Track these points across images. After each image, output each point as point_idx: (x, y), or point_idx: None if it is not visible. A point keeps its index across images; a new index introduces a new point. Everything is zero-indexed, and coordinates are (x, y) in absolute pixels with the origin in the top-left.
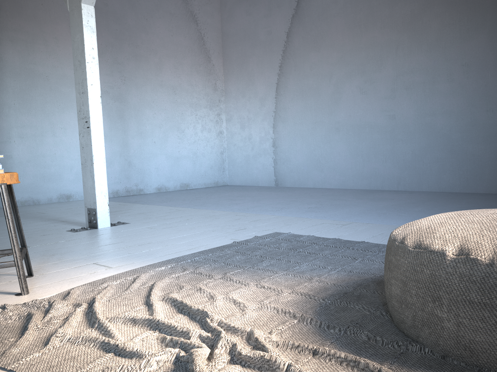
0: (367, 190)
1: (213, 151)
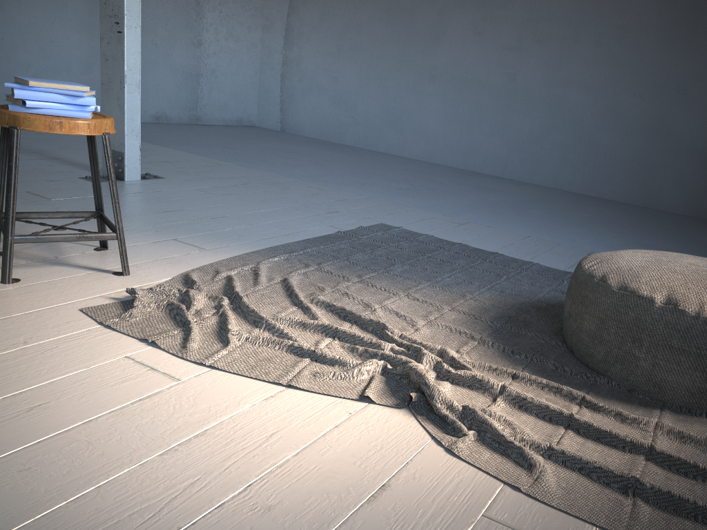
0: (461, 170)
1: (240, 72)
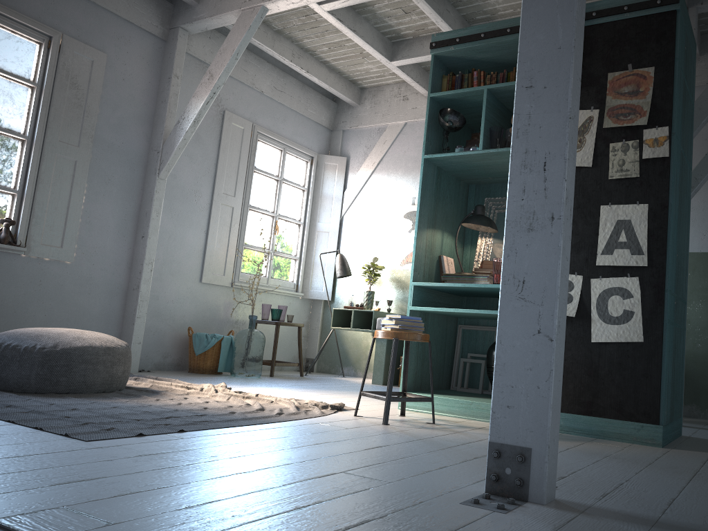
0: None
1: None
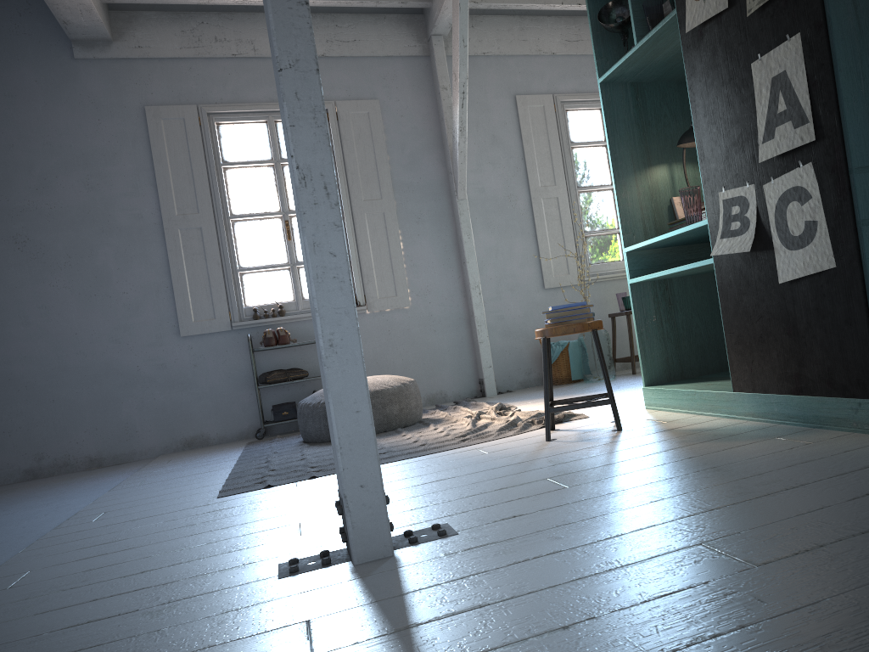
0: None
1: None
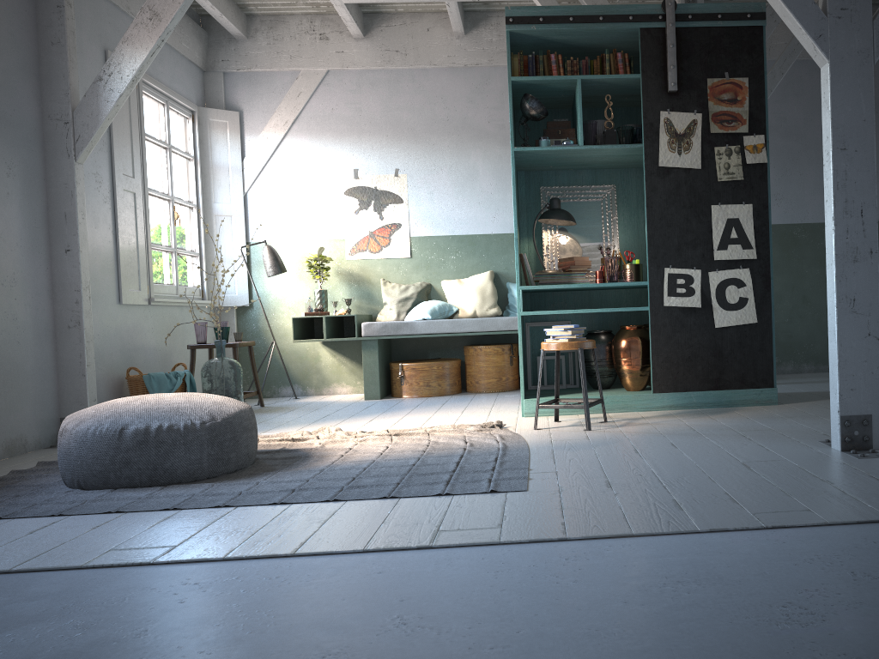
0: None
1: None
